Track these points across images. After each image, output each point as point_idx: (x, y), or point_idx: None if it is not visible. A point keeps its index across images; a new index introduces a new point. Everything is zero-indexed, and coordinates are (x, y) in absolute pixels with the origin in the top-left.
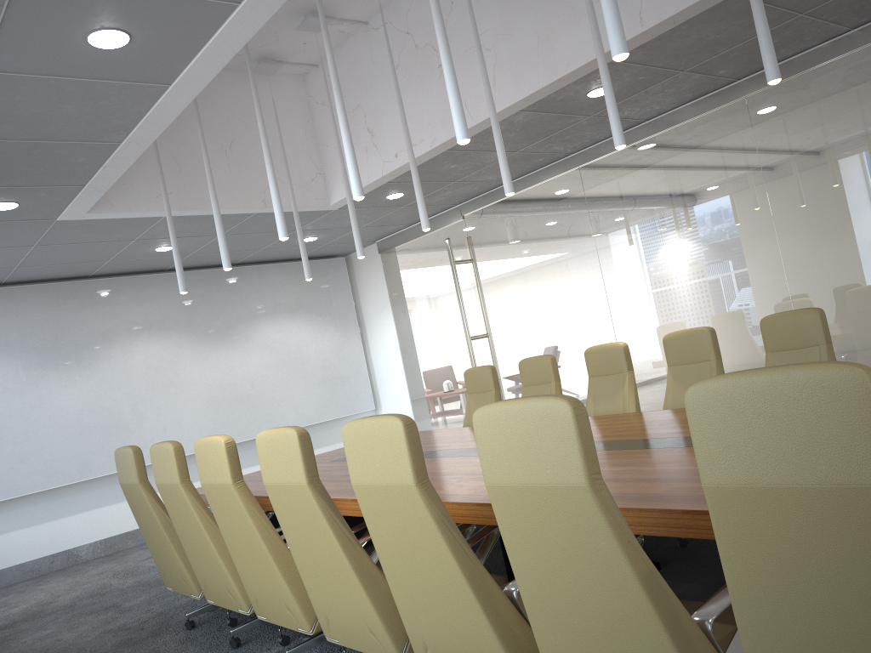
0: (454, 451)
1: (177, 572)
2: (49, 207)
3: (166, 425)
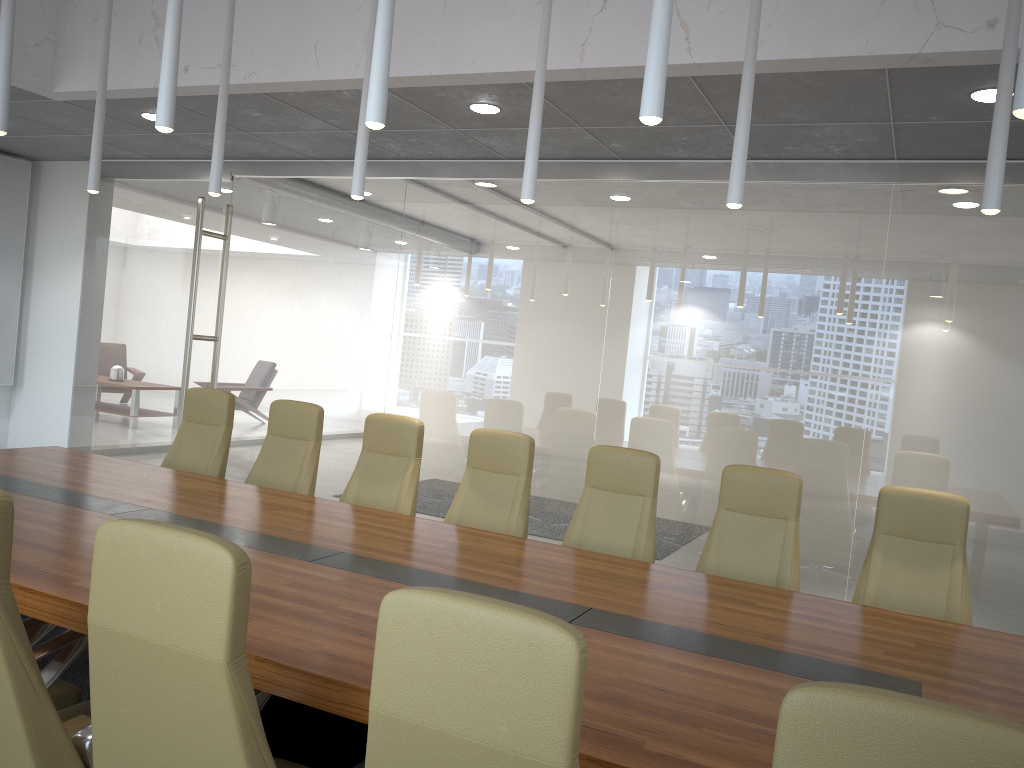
0: (175, 518)
1: None
2: None
3: None
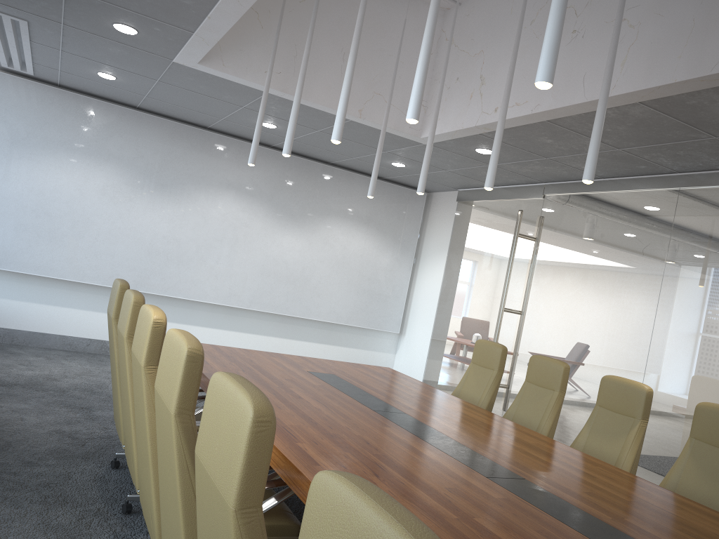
0: (415, 422)
1: (117, 413)
2: (165, 45)
3: (218, 274)
